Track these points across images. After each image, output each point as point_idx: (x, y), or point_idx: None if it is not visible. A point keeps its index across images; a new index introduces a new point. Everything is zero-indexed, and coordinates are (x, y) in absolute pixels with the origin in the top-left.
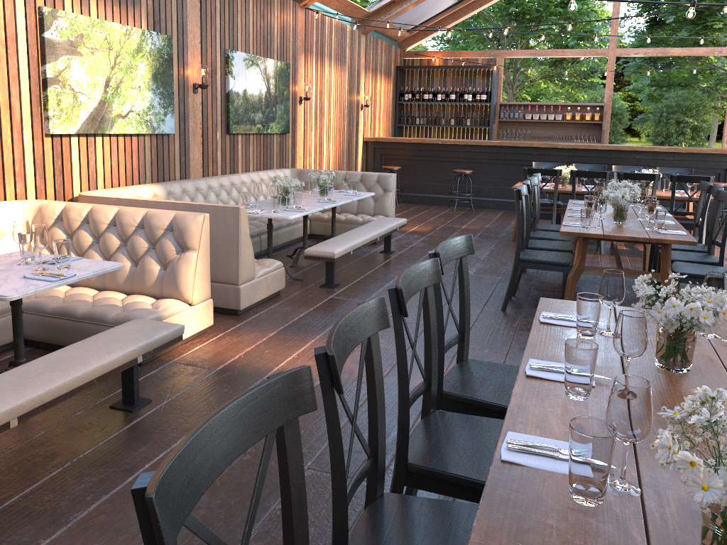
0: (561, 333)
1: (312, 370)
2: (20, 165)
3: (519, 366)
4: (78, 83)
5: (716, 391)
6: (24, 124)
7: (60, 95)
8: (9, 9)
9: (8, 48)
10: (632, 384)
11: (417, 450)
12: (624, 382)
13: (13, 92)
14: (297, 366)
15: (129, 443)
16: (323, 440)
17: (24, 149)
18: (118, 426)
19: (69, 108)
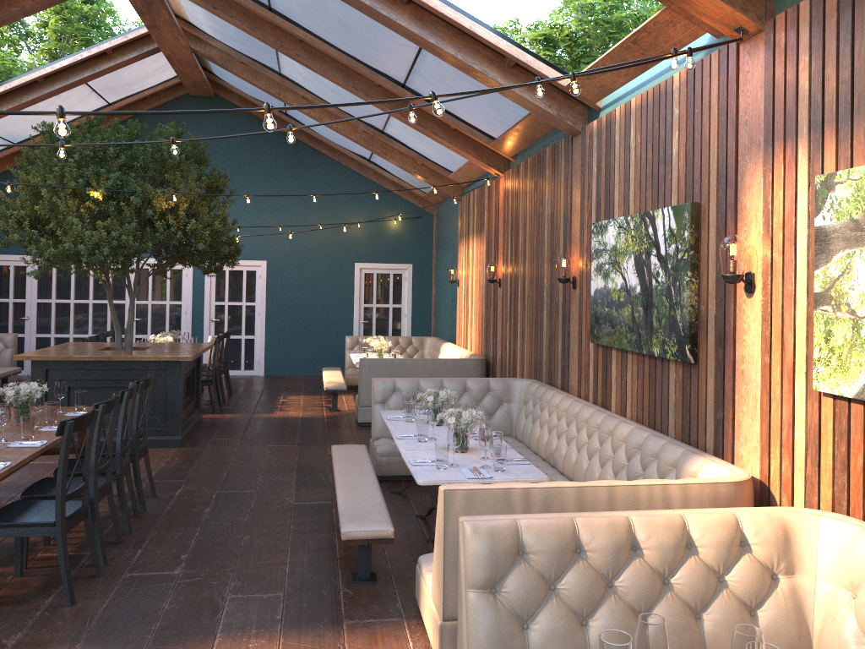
0: (3, 459)
1: (236, 648)
2: (787, 431)
3: (11, 522)
4: (864, 299)
5: (24, 384)
6: (796, 369)
7: (831, 323)
8: (789, 197)
9: (785, 255)
10: (35, 396)
11: (100, 479)
12: (38, 396)
13: (786, 319)
14: (258, 648)
15: (319, 559)
16: (178, 588)
17: (795, 408)
18: (344, 565)
19: (845, 347)
